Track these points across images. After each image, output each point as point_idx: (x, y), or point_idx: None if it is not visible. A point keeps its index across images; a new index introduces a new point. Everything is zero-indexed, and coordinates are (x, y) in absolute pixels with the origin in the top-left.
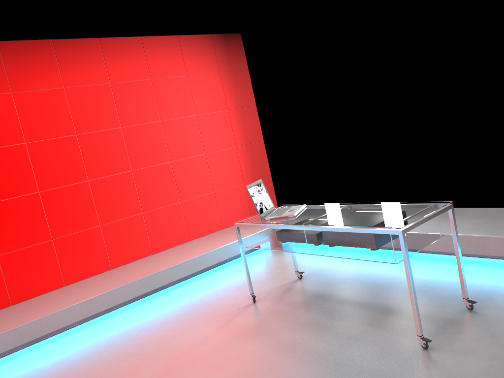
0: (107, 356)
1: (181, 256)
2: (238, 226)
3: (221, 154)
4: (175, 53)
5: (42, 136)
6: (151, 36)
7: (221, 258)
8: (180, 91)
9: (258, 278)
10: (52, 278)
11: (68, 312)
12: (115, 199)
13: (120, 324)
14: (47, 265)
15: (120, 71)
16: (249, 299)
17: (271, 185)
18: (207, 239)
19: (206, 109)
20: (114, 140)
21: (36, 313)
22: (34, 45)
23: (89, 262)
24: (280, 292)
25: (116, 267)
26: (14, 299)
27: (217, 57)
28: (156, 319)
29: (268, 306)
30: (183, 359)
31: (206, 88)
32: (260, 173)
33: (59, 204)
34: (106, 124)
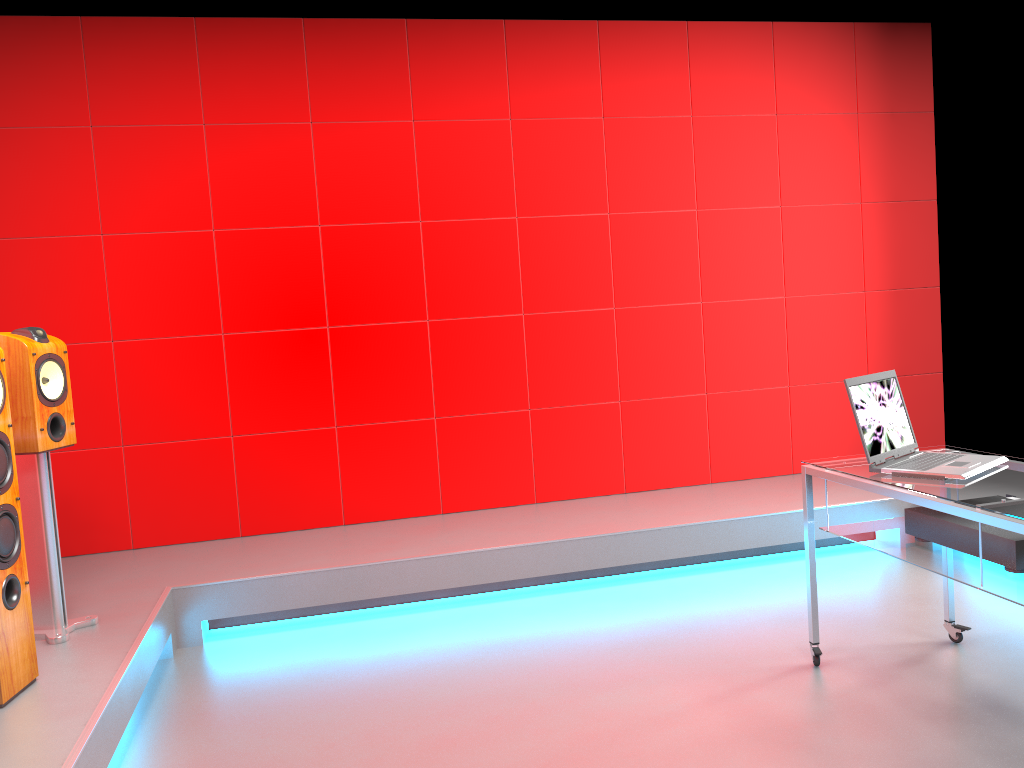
0: (463, 680)
1: (679, 512)
2: (810, 474)
3: (824, 303)
4: (758, 62)
5: (451, 212)
6: (710, 21)
7: (768, 539)
8: (754, 149)
9: (844, 609)
10: (421, 493)
11: (424, 567)
12: (570, 361)
13: (515, 620)
14: (416, 464)
15: (628, 94)
16: (806, 654)
17: (939, 398)
18: (750, 489)
19: (807, 196)
20: (589, 238)
21: (370, 552)
22: (470, 29)
23: (495, 479)
24: (891, 661)
25: (545, 503)
26: (349, 515)
27: (859, 77)
28: (587, 633)
29: (847, 688)
30: (606, 745)
31: (817, 147)
32: (913, 364)
33: (459, 350)
34: (578, 204)
